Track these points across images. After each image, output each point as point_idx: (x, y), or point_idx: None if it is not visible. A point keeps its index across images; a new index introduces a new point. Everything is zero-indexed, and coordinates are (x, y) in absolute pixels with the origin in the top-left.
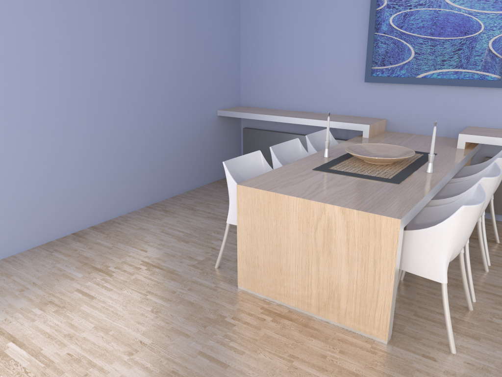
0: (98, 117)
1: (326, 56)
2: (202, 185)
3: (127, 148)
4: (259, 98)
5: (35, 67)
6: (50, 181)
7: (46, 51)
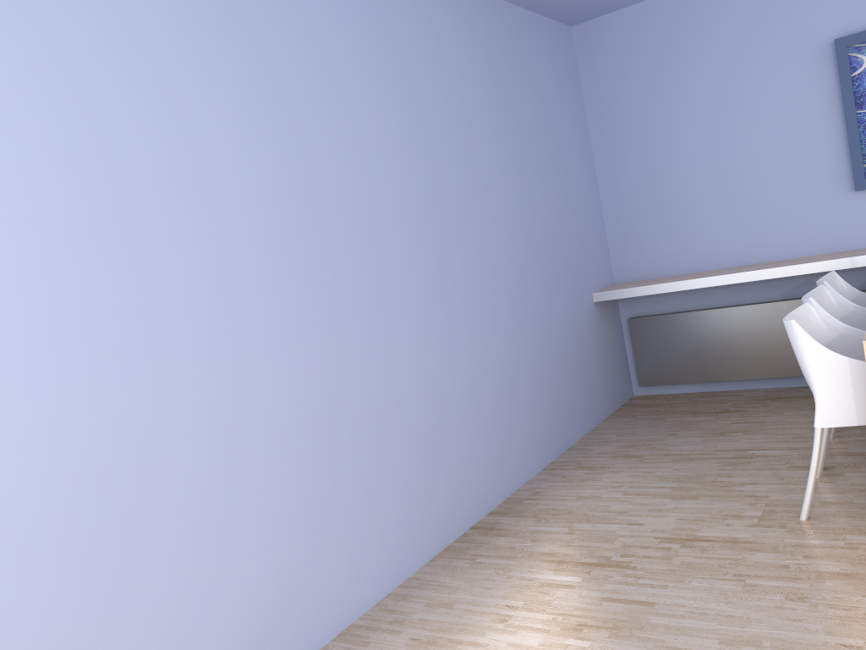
0: (473, 317)
1: (767, 168)
2: (596, 424)
3: (509, 368)
4: (648, 264)
5: (399, 241)
6: (435, 435)
7: (408, 214)
